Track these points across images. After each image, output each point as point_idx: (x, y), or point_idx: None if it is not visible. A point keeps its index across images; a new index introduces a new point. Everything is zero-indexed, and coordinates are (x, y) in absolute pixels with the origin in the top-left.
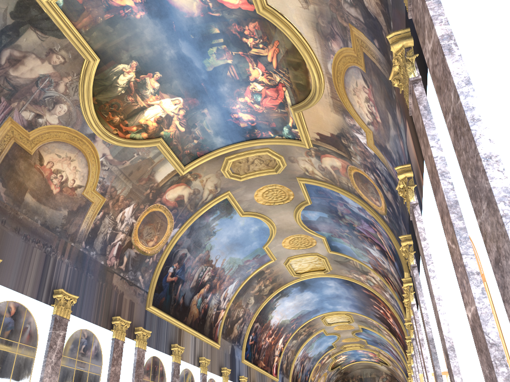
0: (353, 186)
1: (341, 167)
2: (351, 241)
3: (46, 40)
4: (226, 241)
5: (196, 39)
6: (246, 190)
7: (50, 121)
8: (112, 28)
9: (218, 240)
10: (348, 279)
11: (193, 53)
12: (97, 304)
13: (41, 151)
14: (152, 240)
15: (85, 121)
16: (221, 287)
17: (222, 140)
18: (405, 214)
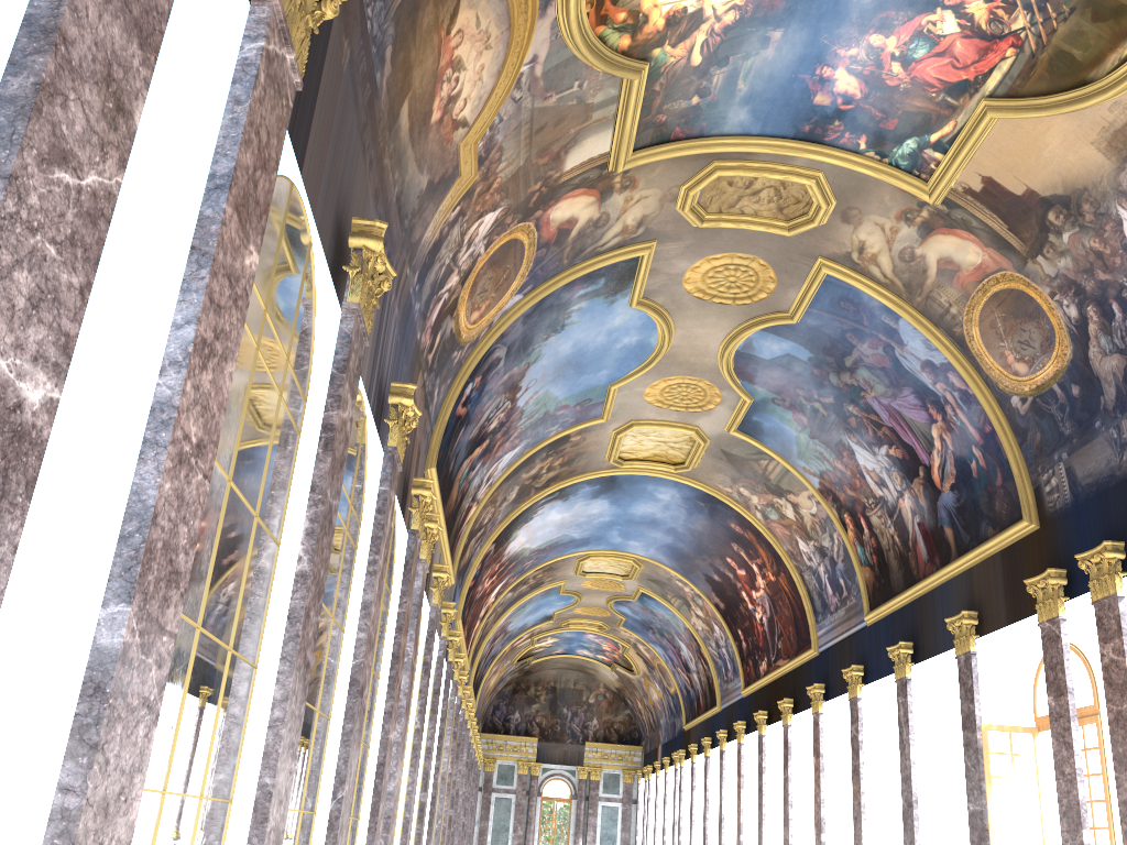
0: (966, 315)
1: (971, 269)
2: (813, 424)
3: None
4: (566, 353)
5: None
6: (686, 250)
7: None
8: None
9: (555, 347)
10: (716, 495)
11: None
12: None
13: None
14: (479, 309)
15: None
16: (498, 453)
17: (746, 118)
18: None
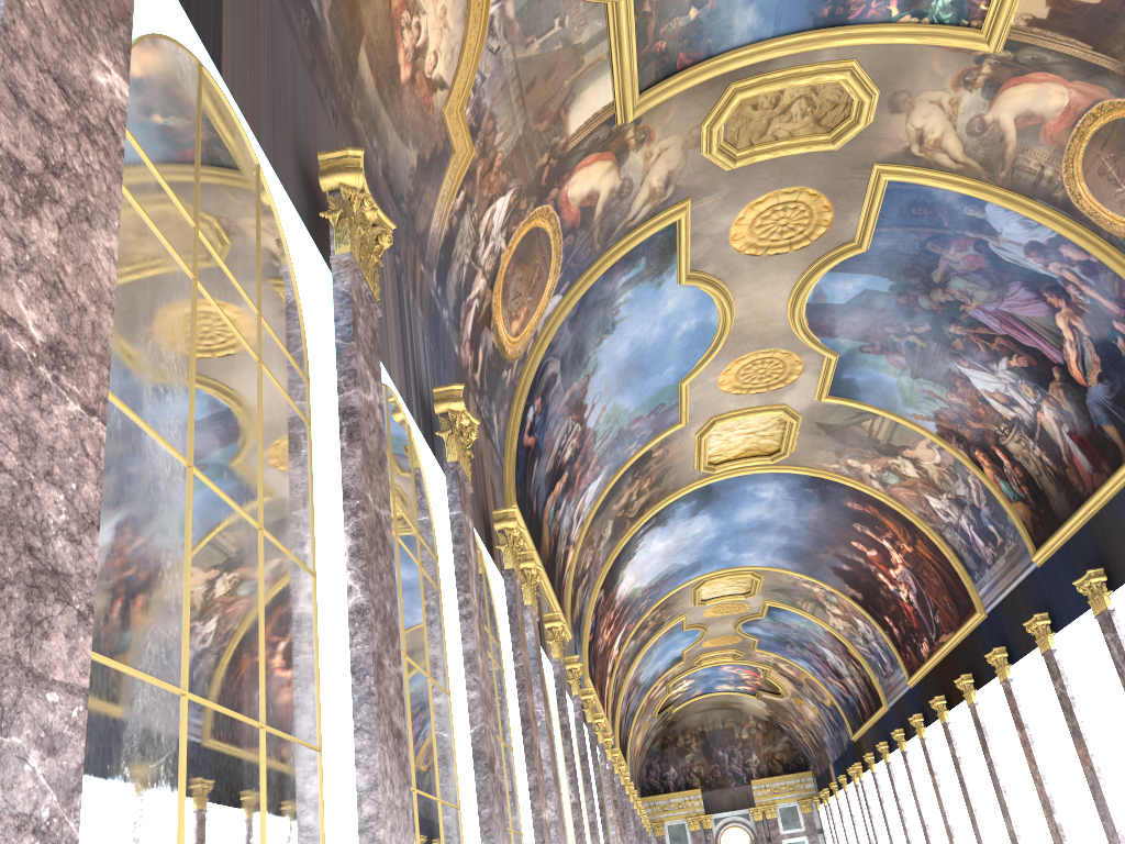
0: (1065, 173)
1: (1059, 115)
2: (913, 361)
3: None
4: (624, 355)
5: None
6: (724, 202)
7: None
8: None
9: (611, 351)
10: (824, 476)
11: None
12: None
13: None
14: (518, 318)
15: None
16: (581, 486)
17: (754, 19)
18: None
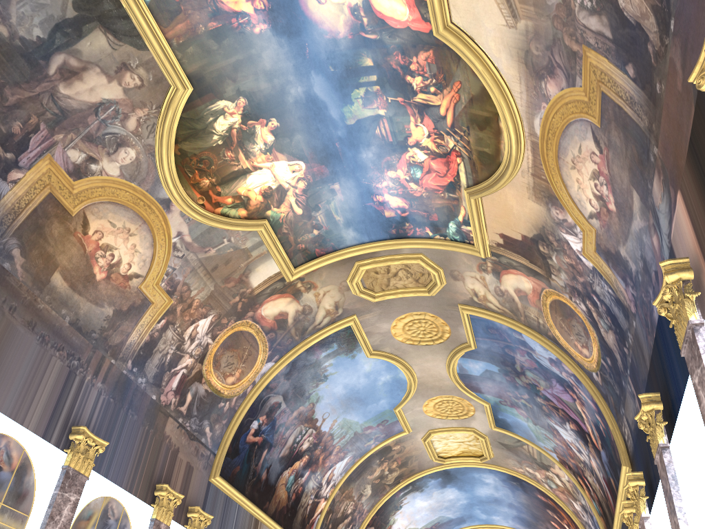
0: (547, 323)
1: (531, 292)
2: (530, 414)
3: (119, 48)
4: (342, 392)
5: (337, 73)
6: (380, 316)
7: (107, 170)
8: (217, 44)
9: (329, 390)
10: (516, 475)
11: (329, 95)
12: (137, 461)
13: (87, 213)
14: (233, 375)
15: (160, 178)
16: (326, 464)
17: (355, 234)
18: (641, 365)
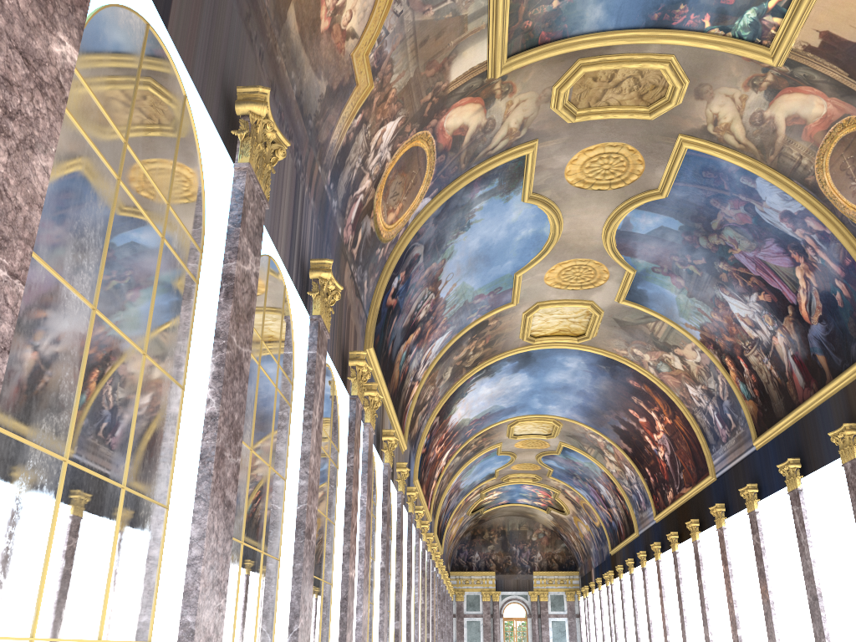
0: (816, 164)
1: (818, 120)
2: (690, 284)
3: None
4: (475, 248)
5: None
6: (564, 146)
7: None
8: None
9: (465, 244)
10: (614, 358)
11: None
12: (333, 319)
13: None
14: (394, 211)
15: None
16: (429, 339)
17: (601, 14)
18: None
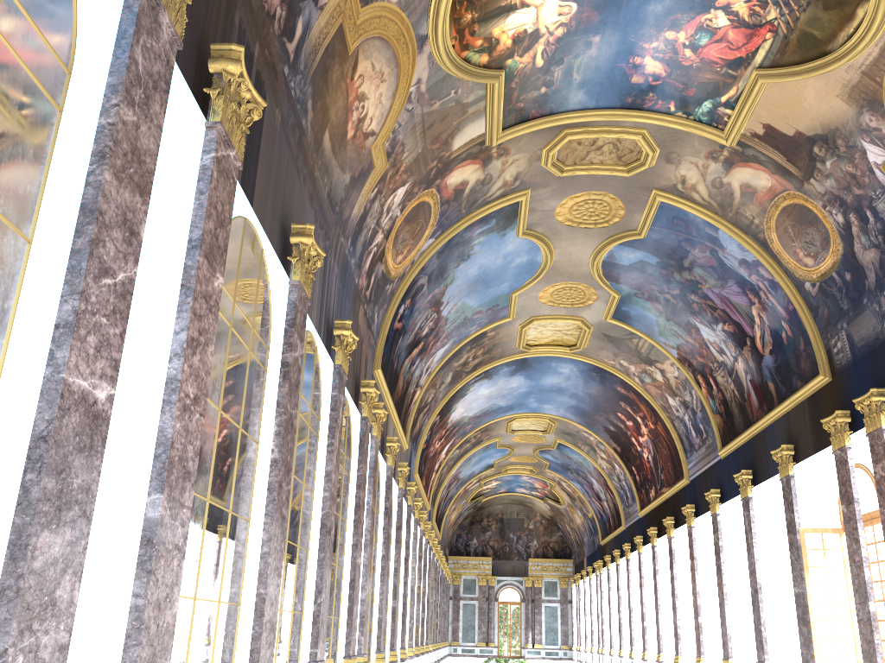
0: (765, 224)
1: (765, 190)
2: (667, 310)
3: None
4: (474, 274)
5: None
6: (553, 193)
7: None
8: None
9: (465, 271)
10: (603, 367)
11: None
12: (349, 355)
13: (359, 51)
14: (402, 253)
15: (429, 9)
16: (431, 351)
17: (583, 97)
18: None
